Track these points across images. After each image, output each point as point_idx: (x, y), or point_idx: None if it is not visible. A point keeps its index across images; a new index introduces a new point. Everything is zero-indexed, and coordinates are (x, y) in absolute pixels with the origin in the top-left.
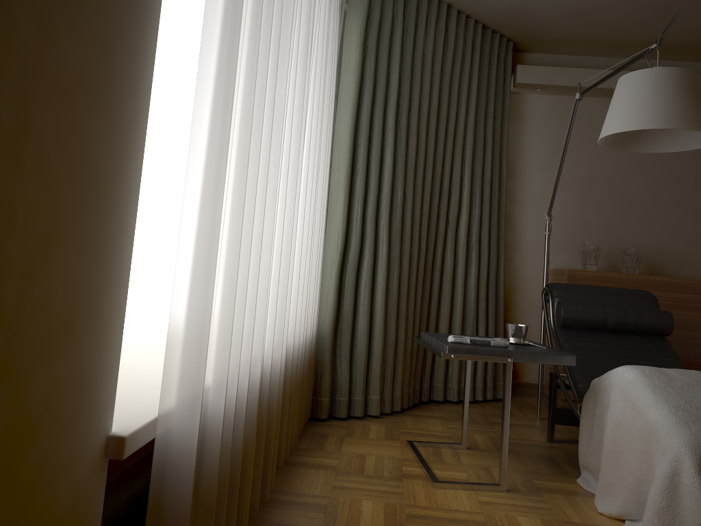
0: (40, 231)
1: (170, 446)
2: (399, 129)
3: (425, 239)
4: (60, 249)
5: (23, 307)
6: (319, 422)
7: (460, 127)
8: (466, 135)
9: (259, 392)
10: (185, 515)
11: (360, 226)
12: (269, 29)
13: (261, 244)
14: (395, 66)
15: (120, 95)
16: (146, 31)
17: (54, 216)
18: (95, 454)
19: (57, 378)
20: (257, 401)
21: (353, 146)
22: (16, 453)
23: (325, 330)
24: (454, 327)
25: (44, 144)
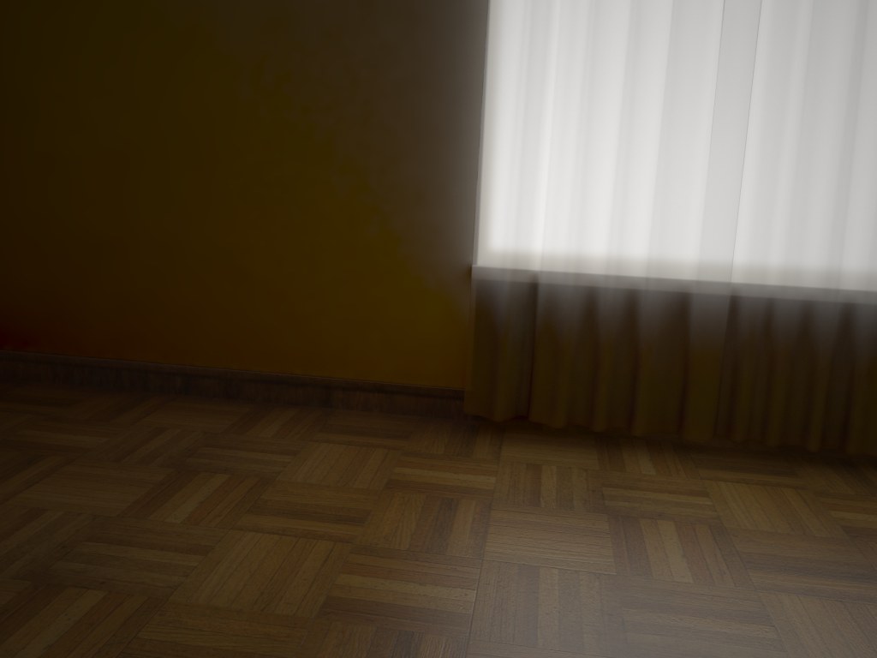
0: (388, 154)
1: (493, 280)
2: None
3: None
4: (405, 162)
5: (382, 185)
6: None
7: None
8: None
9: (752, 313)
10: (500, 325)
11: None
12: None
13: (663, 154)
14: None
15: (447, 78)
16: (471, 32)
17: (397, 147)
18: (459, 271)
19: (414, 221)
20: (707, 310)
21: None
22: (388, 245)
23: None
24: None
25: (384, 117)
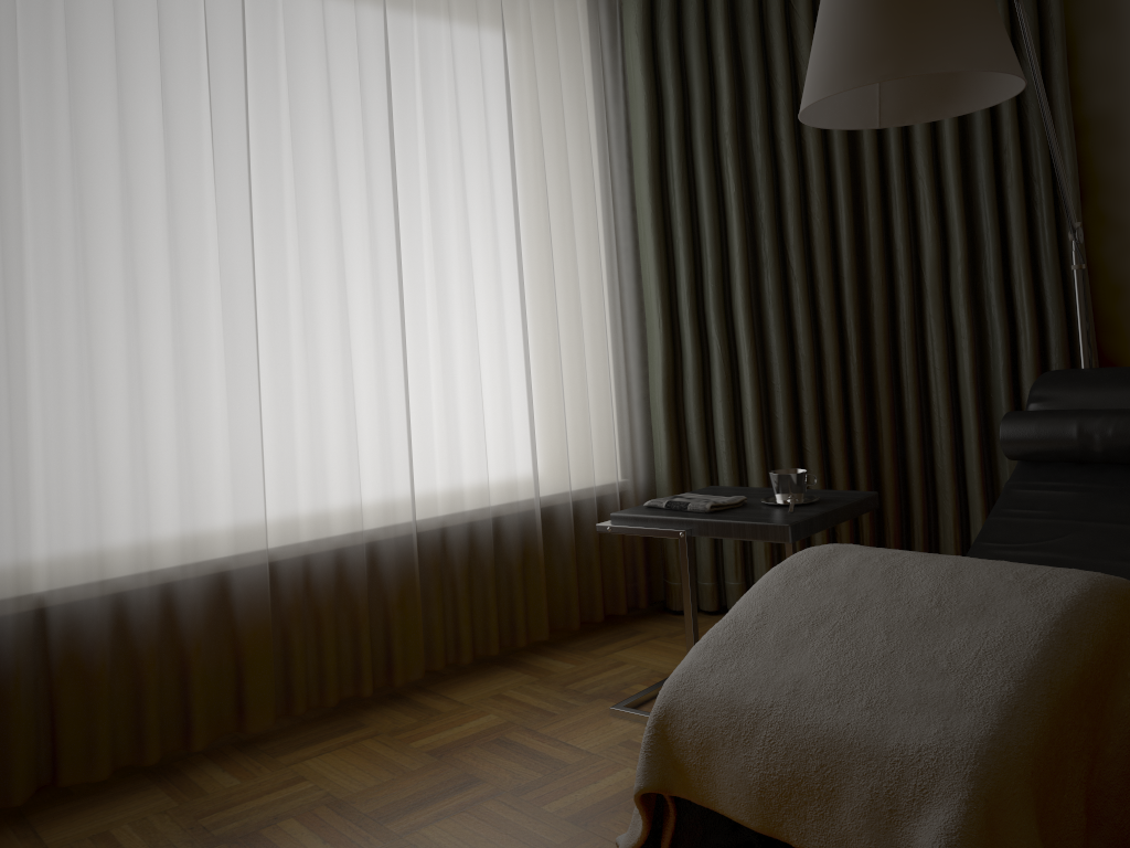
0: None
1: None
2: (752, 152)
3: (852, 318)
4: None
5: None
6: (672, 615)
7: None
8: None
9: (293, 576)
10: (7, 676)
11: (690, 325)
12: (123, 218)
13: (183, 429)
14: (720, 56)
15: None
16: None
17: None
18: None
19: None
20: (252, 585)
21: (657, 208)
22: None
23: (662, 484)
24: (968, 461)
25: None
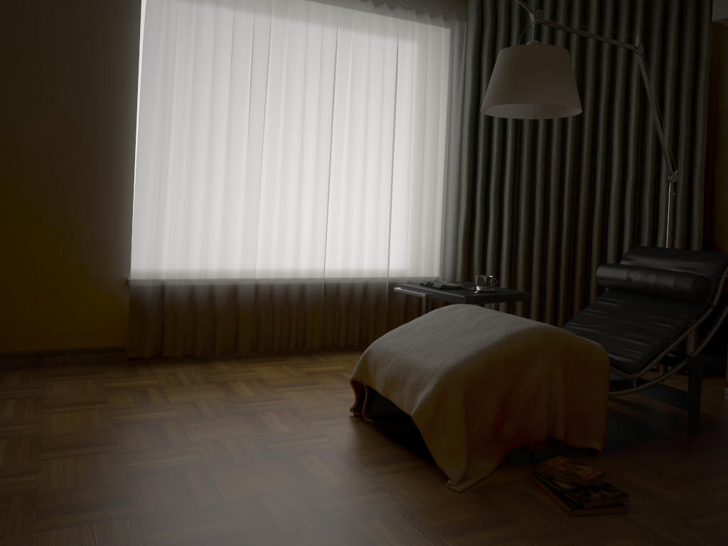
0: (78, 221)
1: (142, 285)
2: None
3: (566, 208)
4: (88, 225)
5: (74, 238)
6: None
7: (617, 94)
8: (630, 100)
9: (265, 291)
10: (147, 308)
11: (480, 202)
12: (209, 131)
13: (224, 221)
14: None
15: (112, 182)
16: (125, 160)
17: (83, 218)
18: (120, 282)
19: (94, 257)
20: (246, 291)
21: (470, 141)
22: (78, 271)
23: (457, 281)
24: None
25: (75, 202)
